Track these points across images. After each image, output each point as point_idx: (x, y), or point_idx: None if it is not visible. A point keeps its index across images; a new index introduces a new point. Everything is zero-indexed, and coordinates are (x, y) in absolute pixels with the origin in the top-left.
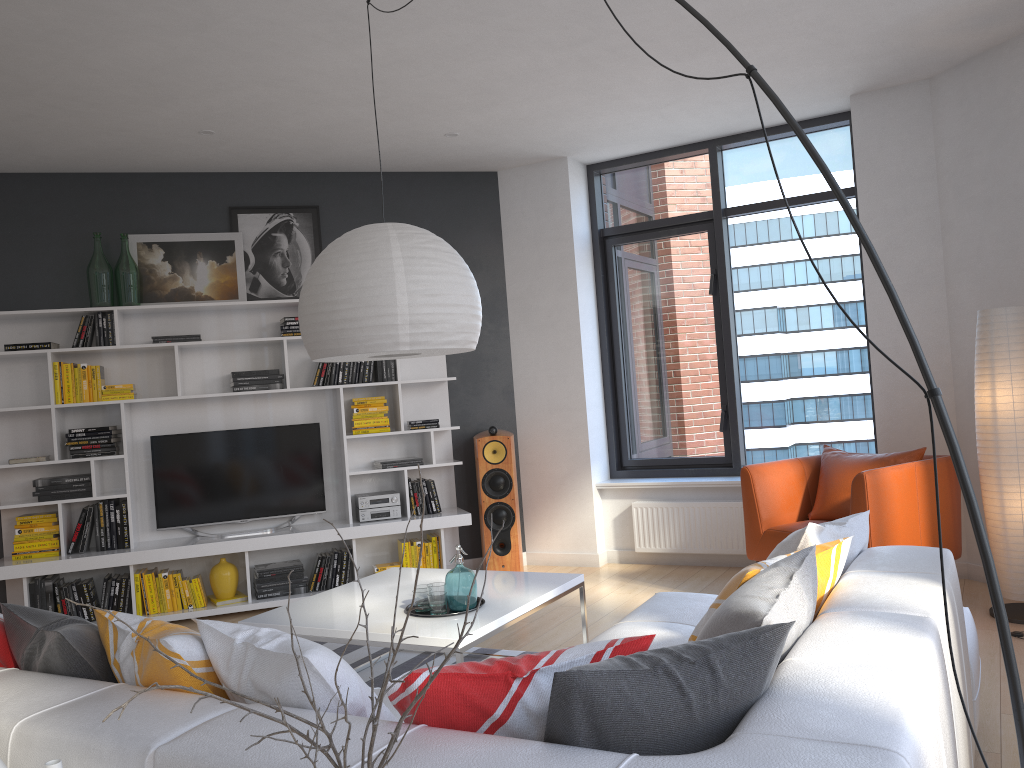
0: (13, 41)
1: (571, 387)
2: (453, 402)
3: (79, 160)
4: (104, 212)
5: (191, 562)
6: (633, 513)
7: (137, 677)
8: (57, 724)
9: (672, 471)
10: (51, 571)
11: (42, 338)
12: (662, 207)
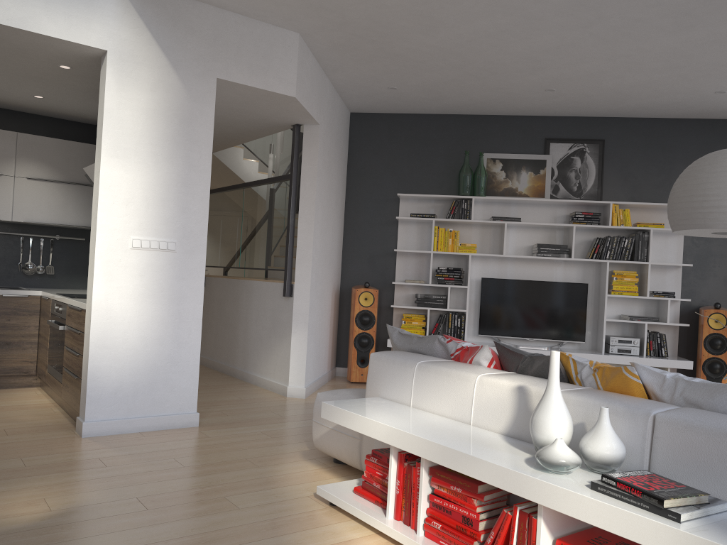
0: (474, 37)
1: None
2: (684, 282)
3: (463, 107)
4: (470, 139)
5: None
6: None
7: (600, 386)
8: (581, 395)
9: None
10: None
11: (427, 212)
12: None
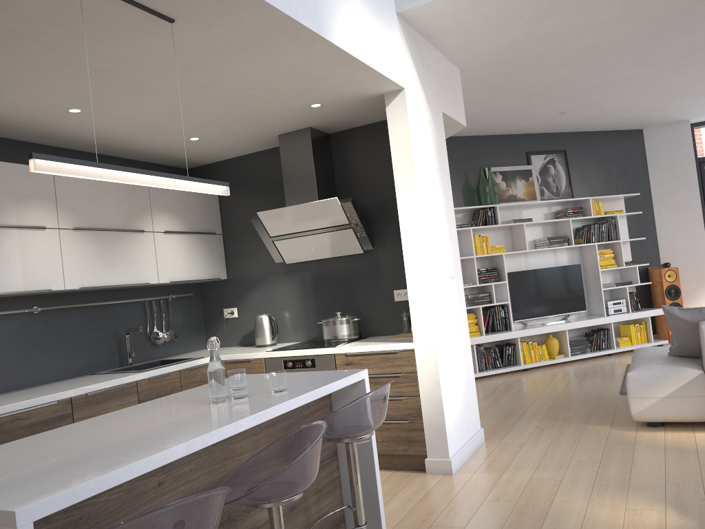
0: (583, 72)
1: (697, 241)
2: (631, 252)
3: (475, 129)
4: (472, 156)
5: (523, 339)
6: None
7: None
8: None
9: None
10: (488, 340)
11: None
12: None
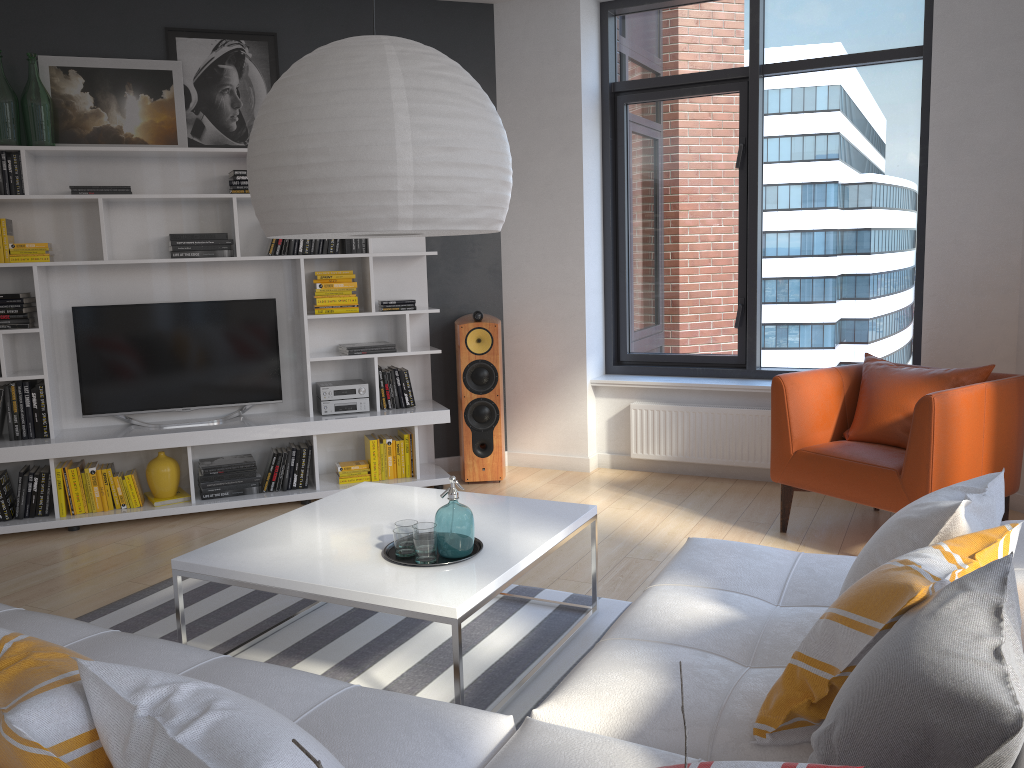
0: None
1: (569, 269)
2: (432, 280)
3: None
4: (6, 24)
5: (125, 454)
6: (631, 415)
7: None
8: None
9: (676, 369)
10: None
11: None
12: (687, 60)
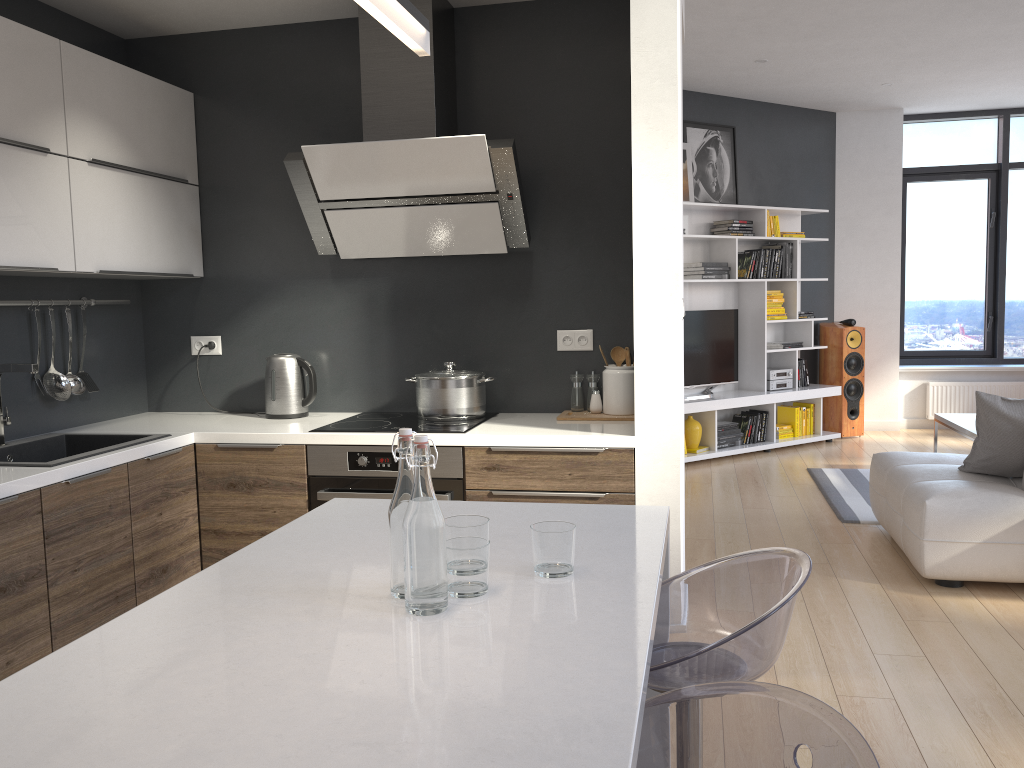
0: None
1: (887, 292)
2: (801, 299)
3: None
4: None
5: None
6: (929, 390)
7: None
8: None
9: (945, 360)
10: None
11: None
12: (951, 156)
